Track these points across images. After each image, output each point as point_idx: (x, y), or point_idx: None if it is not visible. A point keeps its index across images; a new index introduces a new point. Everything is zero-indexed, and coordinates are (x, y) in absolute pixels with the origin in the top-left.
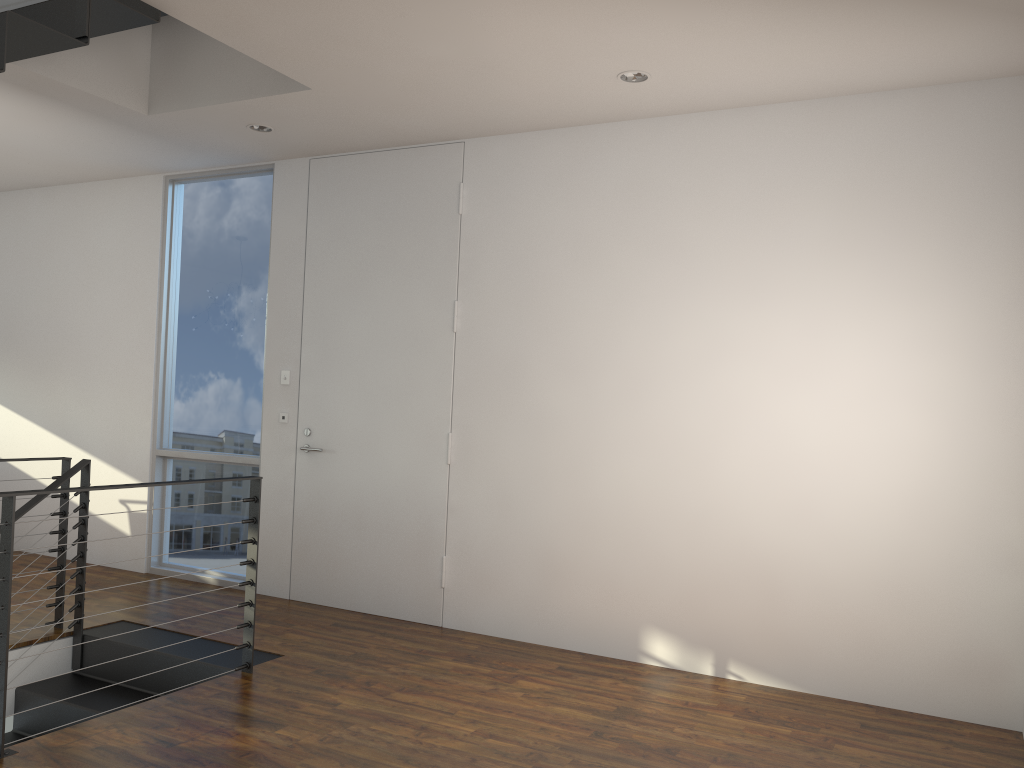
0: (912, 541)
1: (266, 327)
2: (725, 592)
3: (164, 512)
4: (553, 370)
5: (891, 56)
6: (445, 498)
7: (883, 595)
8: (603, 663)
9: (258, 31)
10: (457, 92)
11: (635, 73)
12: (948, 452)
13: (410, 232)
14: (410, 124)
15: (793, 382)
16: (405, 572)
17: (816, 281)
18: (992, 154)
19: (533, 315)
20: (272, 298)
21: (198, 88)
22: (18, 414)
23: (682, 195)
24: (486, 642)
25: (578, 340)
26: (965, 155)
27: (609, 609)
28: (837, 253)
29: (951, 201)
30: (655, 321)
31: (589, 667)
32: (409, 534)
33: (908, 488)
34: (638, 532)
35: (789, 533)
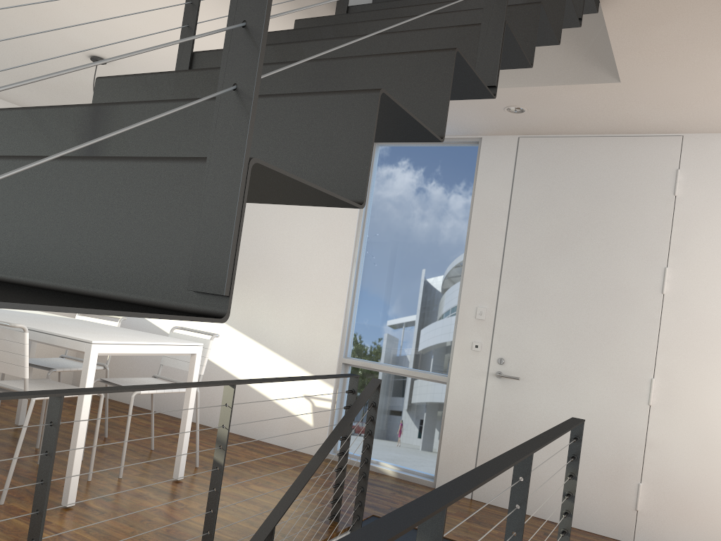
0: None
1: (462, 270)
2: None
3: (342, 409)
4: None
5: None
6: (644, 434)
7: None
8: None
9: (661, 28)
10: None
11: None
12: None
13: (620, 206)
14: (656, 118)
15: None
16: (596, 492)
17: None
18: None
19: None
20: (471, 247)
21: None
22: None
23: None
24: None
25: None
26: None
27: None
28: None
29: None
30: None
31: None
32: (603, 460)
33: None
34: None
35: None
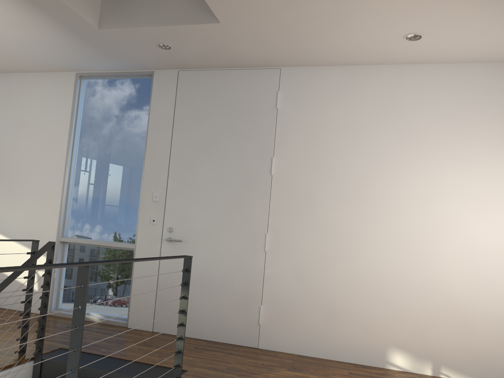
0: None
1: (143, 166)
2: (439, 327)
3: (61, 276)
4: (334, 199)
5: None
6: (262, 271)
7: None
8: (368, 369)
9: None
10: (305, 35)
11: (416, 35)
12: None
13: (244, 116)
14: (258, 54)
15: (479, 211)
16: (234, 315)
17: (492, 158)
18: None
19: (322, 168)
20: (149, 149)
21: (137, 16)
22: None
23: (414, 107)
24: (292, 357)
25: (350, 183)
26: None
27: (367, 337)
28: None
29: None
30: (397, 174)
31: (365, 372)
32: (237, 292)
33: None
34: (386, 293)
35: (477, 294)
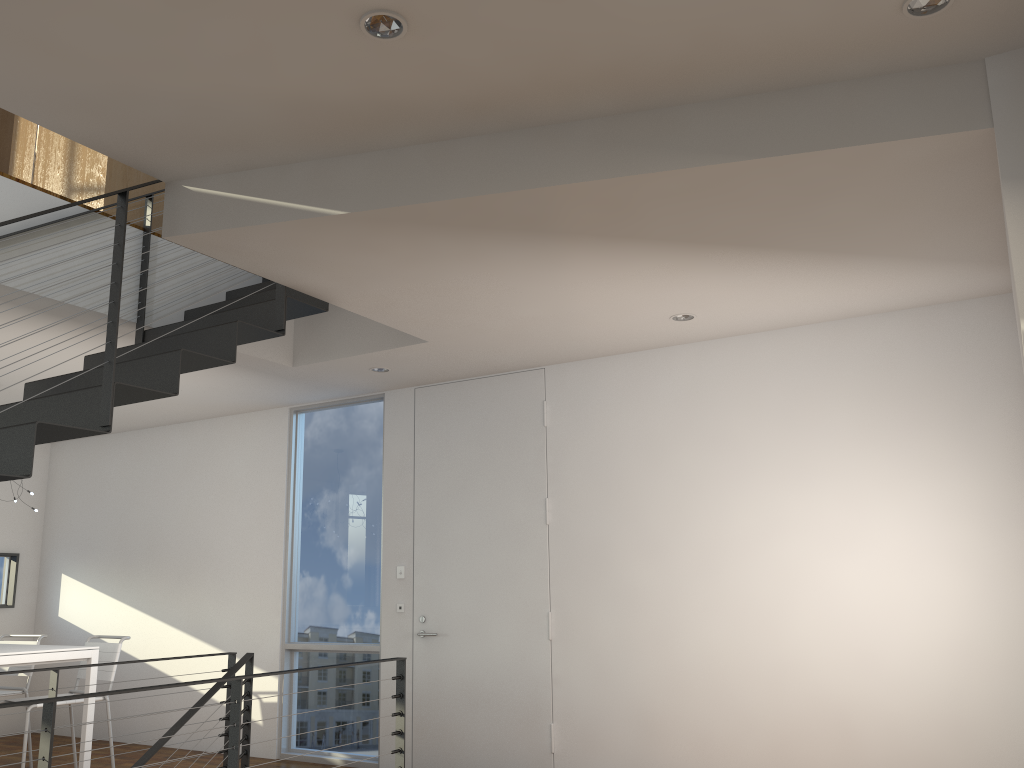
0: (963, 681)
1: (382, 529)
2: (806, 738)
3: (292, 701)
4: (635, 551)
5: (882, 291)
6: (549, 670)
7: (945, 731)
8: None
9: (397, 309)
10: (543, 336)
11: (684, 315)
12: (981, 601)
13: (503, 443)
14: (502, 359)
15: (841, 549)
16: (517, 741)
17: (849, 464)
18: (976, 357)
19: (614, 506)
20: (386, 504)
21: (334, 344)
22: (158, 619)
23: (729, 401)
24: None
25: (654, 525)
26: (955, 358)
27: (705, 762)
28: (863, 441)
29: (949, 395)
30: (718, 505)
31: None
32: (519, 705)
33: (952, 634)
34: (723, 689)
35: (855, 681)
